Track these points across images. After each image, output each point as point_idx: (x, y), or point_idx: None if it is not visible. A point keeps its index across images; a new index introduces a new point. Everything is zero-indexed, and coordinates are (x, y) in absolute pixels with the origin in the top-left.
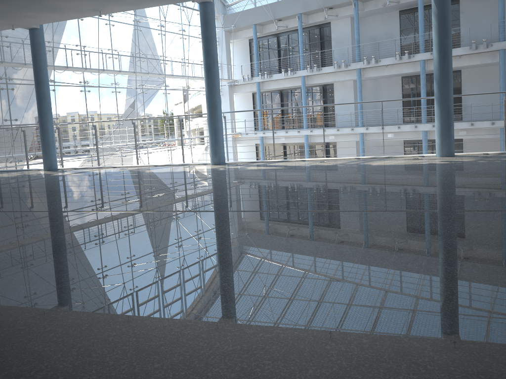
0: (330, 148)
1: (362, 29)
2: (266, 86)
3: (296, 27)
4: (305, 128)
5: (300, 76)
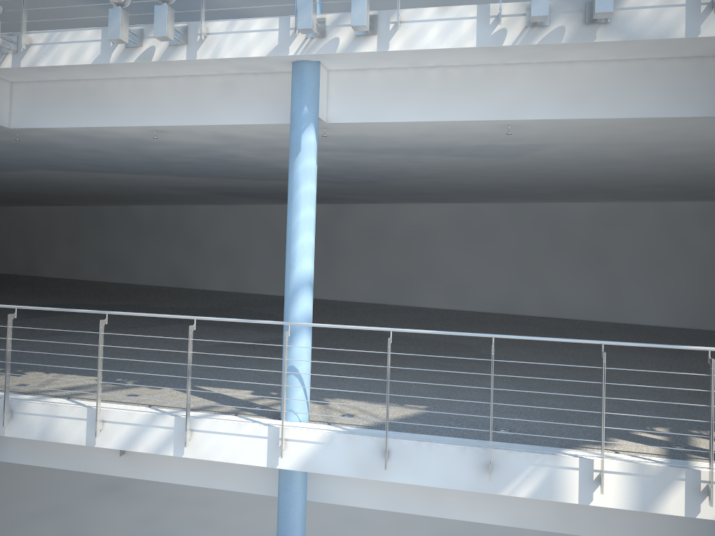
0: None
1: None
2: None
3: None
4: None
5: None
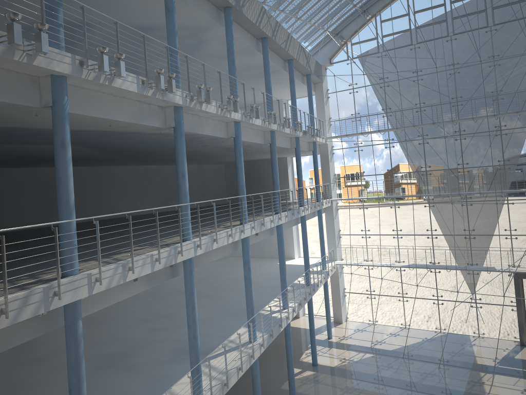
0: None
1: None
2: None
3: None
4: None
5: None
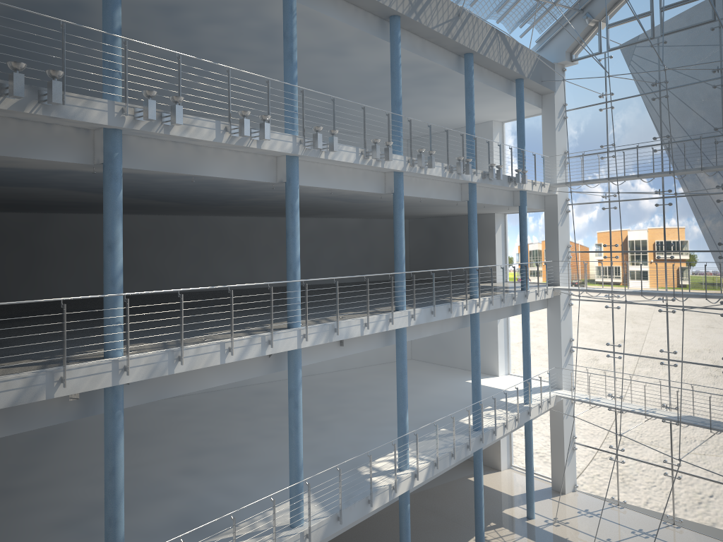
0: None
1: None
2: None
3: None
4: None
5: None
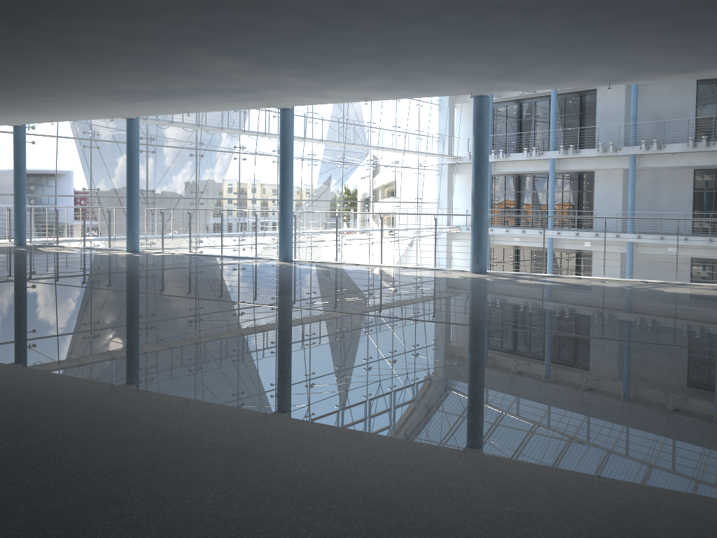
0: (583, 259)
1: (641, 101)
2: (499, 168)
3: (547, 93)
4: (550, 228)
5: (548, 158)
